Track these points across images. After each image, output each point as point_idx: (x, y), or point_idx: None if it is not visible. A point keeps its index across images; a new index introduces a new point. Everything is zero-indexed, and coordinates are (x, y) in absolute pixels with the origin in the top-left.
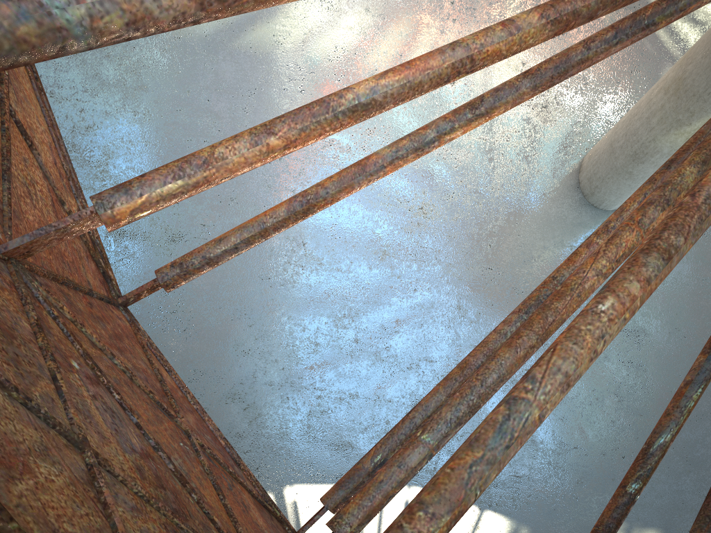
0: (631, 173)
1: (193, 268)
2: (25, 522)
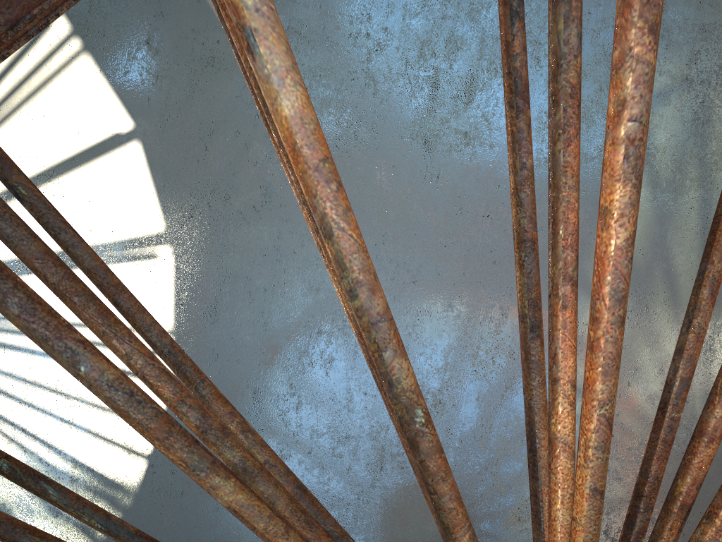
0: None
1: None
2: None
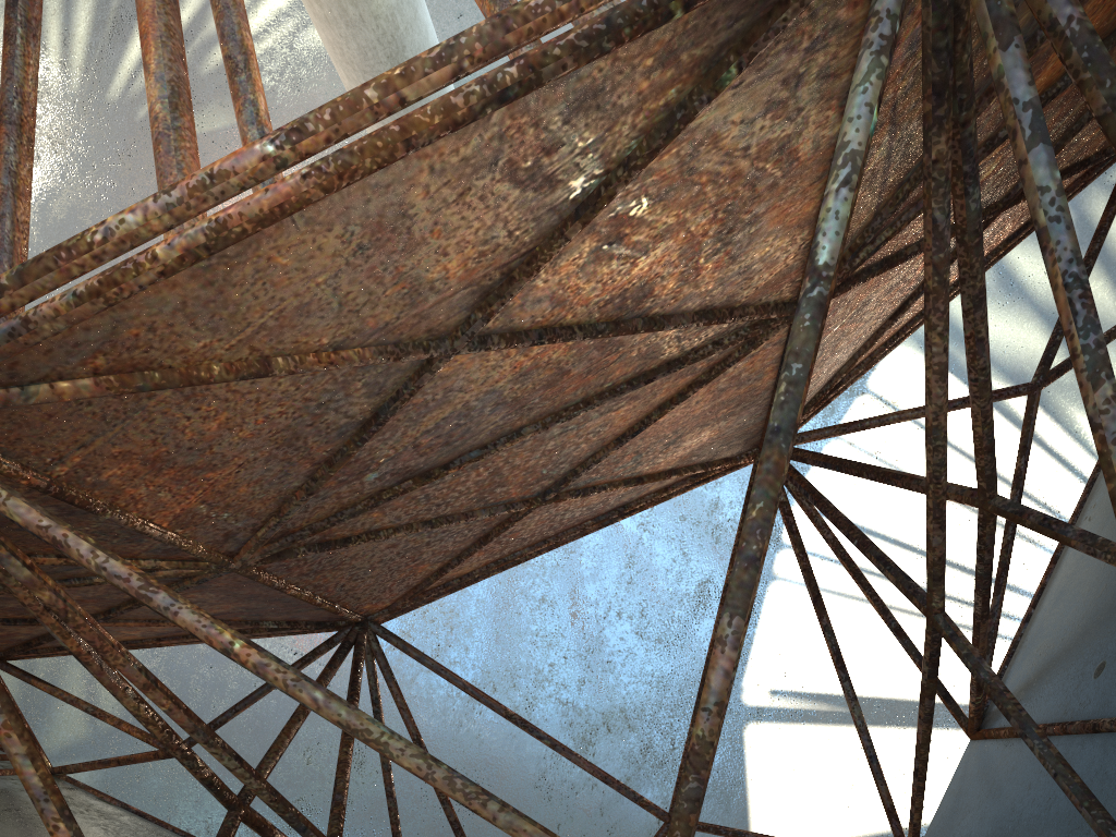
0: None
1: None
2: (454, 149)
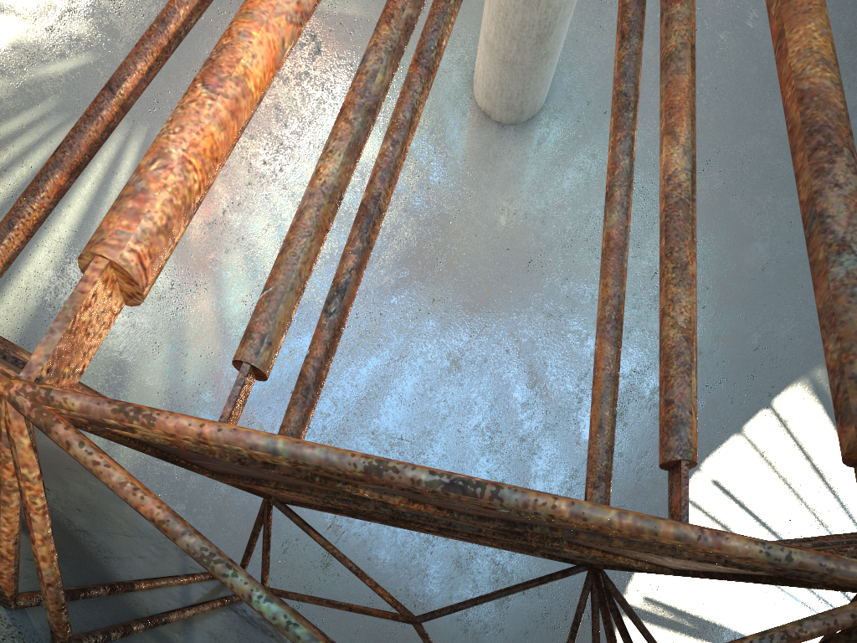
0: (546, 53)
1: (608, 468)
2: None
